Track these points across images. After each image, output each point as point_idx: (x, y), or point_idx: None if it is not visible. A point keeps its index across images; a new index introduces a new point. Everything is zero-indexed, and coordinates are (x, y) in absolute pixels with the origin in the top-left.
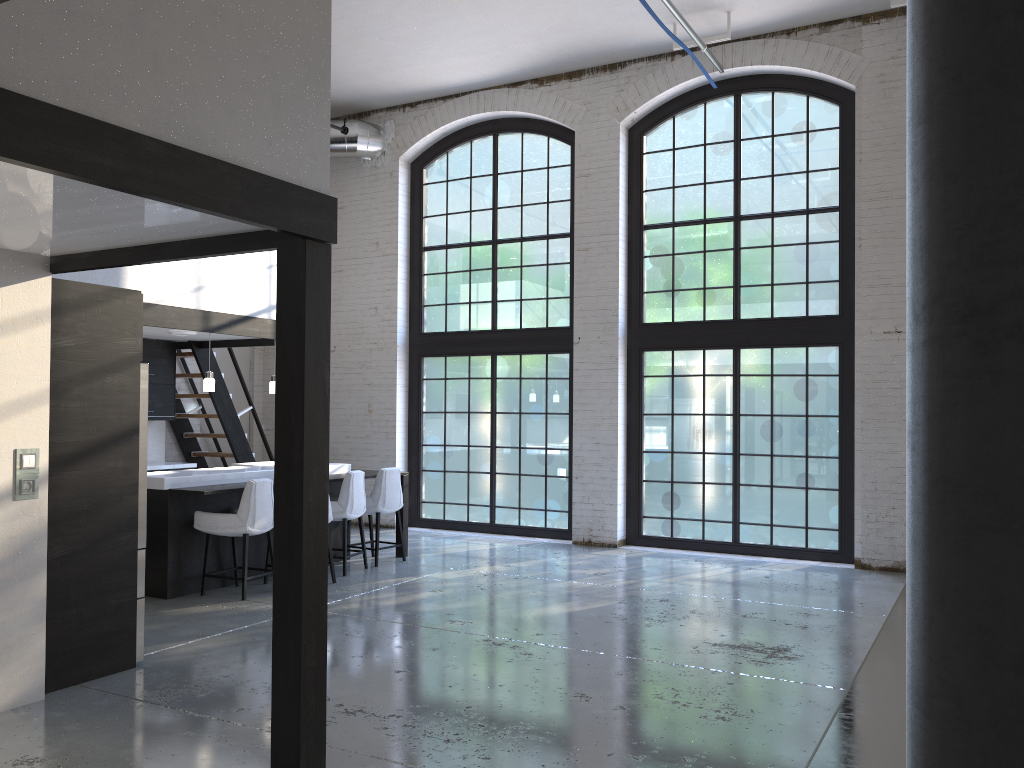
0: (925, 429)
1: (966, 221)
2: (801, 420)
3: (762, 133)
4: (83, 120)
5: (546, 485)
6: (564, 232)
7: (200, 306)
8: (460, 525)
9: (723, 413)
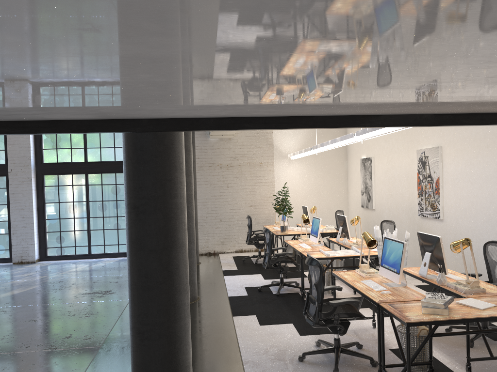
0: (128, 230)
1: (133, 189)
2: (114, 202)
3: None
4: None
5: None
6: None
7: None
8: None
9: (82, 201)
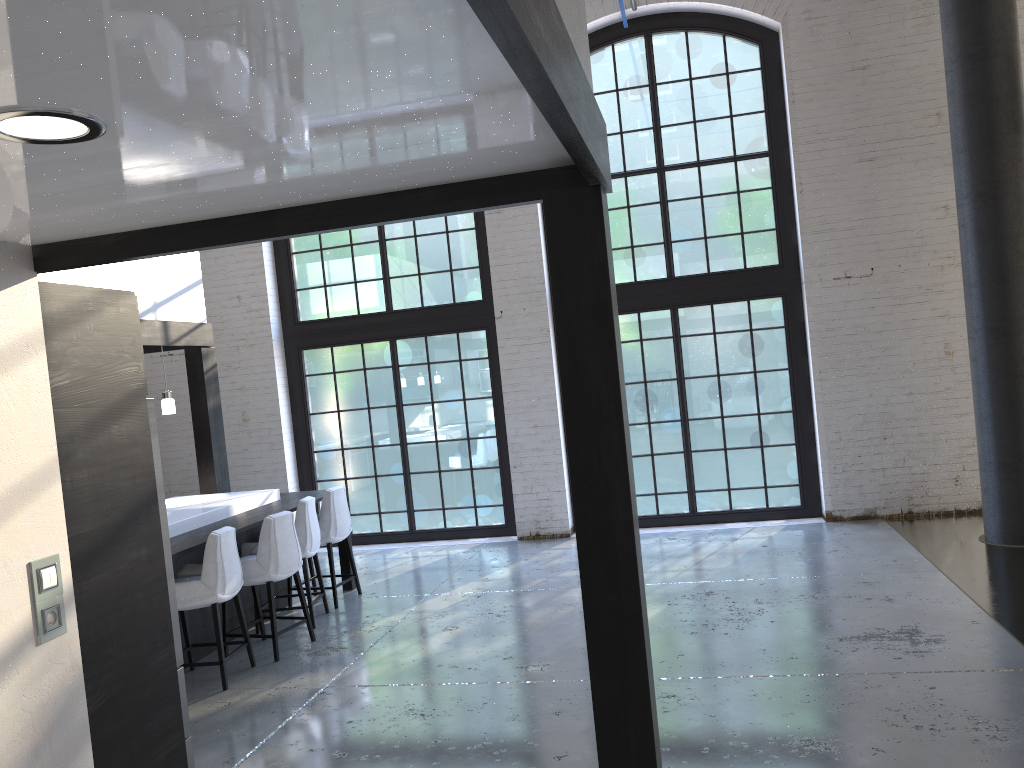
0: None
1: None
2: (749, 377)
3: (679, 76)
4: None
5: (473, 479)
6: None
7: None
8: (374, 537)
9: (666, 378)
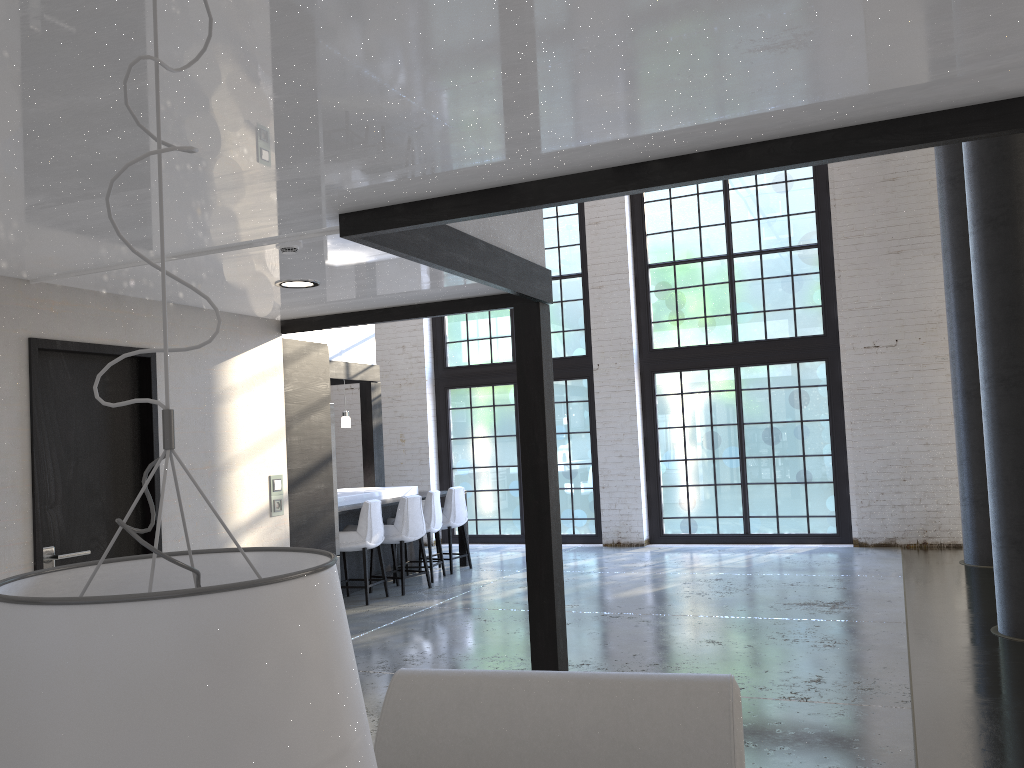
0: None
1: None
2: (797, 425)
3: (747, 183)
4: (457, 233)
5: (572, 496)
6: (575, 272)
7: None
8: (493, 538)
9: (729, 423)
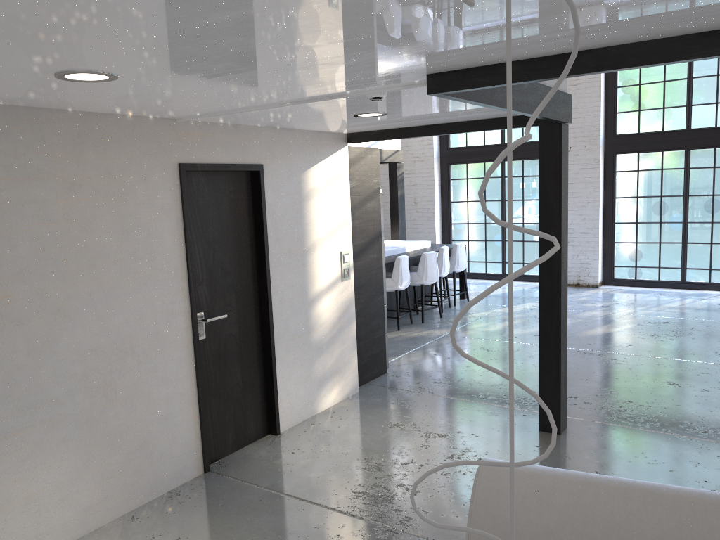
0: None
1: None
2: None
3: None
4: None
5: None
6: None
7: None
8: (481, 275)
9: (676, 195)
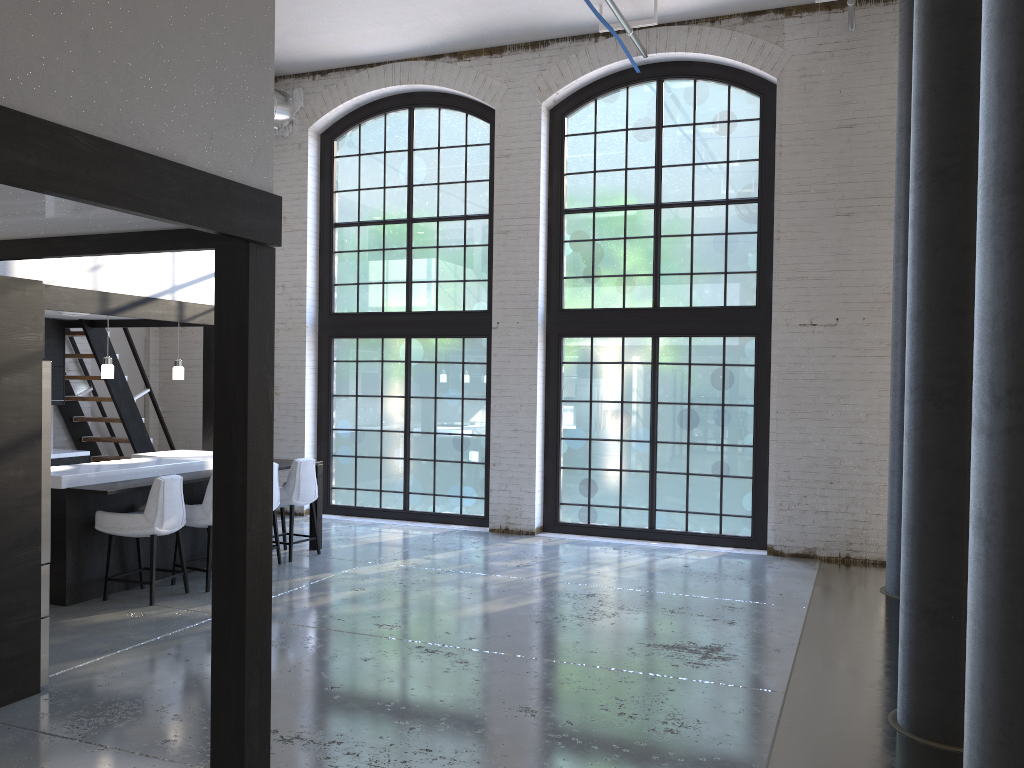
0: (1007, 523)
1: None
2: (717, 409)
3: (684, 121)
4: (4, 113)
5: (462, 471)
6: (482, 213)
7: (97, 287)
8: (372, 512)
9: (641, 401)
